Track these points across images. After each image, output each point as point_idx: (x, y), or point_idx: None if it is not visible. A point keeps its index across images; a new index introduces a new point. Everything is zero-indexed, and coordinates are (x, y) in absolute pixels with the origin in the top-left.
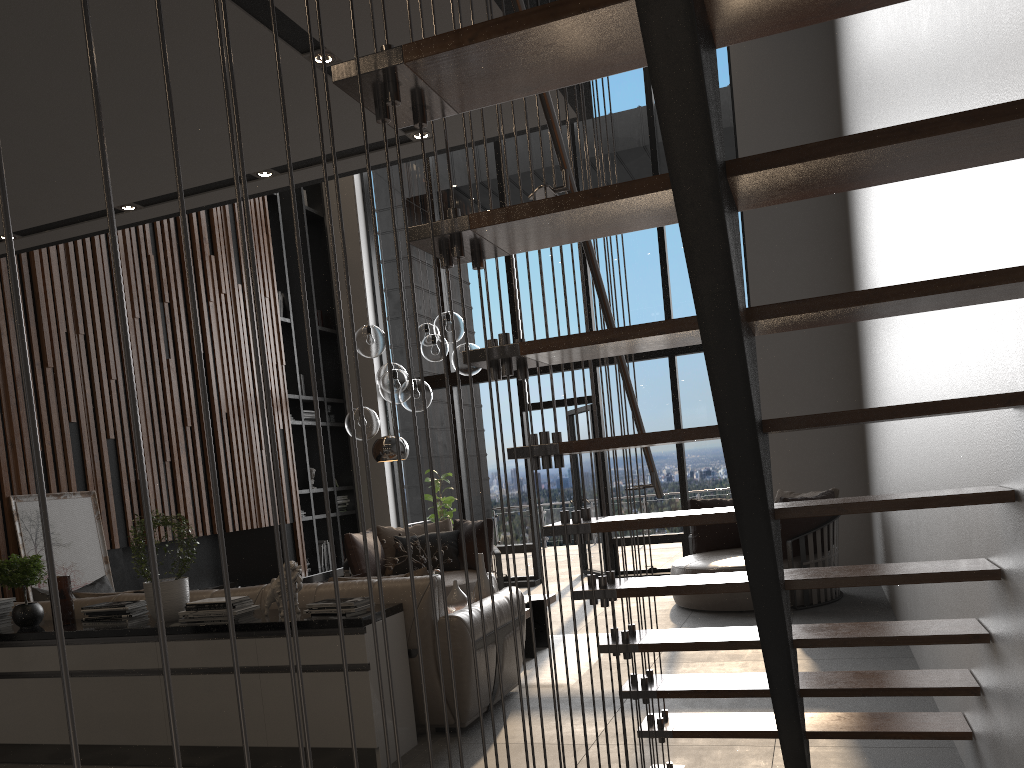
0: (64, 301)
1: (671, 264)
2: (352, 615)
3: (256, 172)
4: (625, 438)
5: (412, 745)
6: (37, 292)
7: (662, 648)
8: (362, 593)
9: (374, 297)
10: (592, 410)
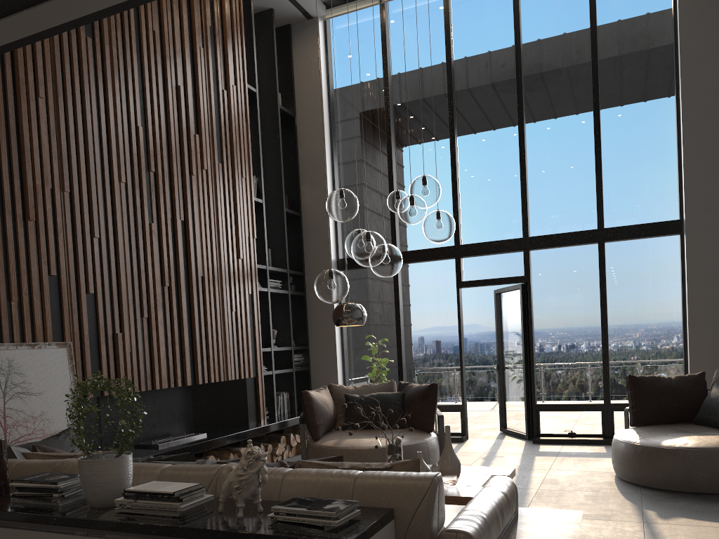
0: (51, 159)
1: (604, 159)
2: (333, 531)
3: None
4: None
5: None
6: (23, 146)
7: None
8: (340, 489)
9: (333, 186)
10: (522, 289)
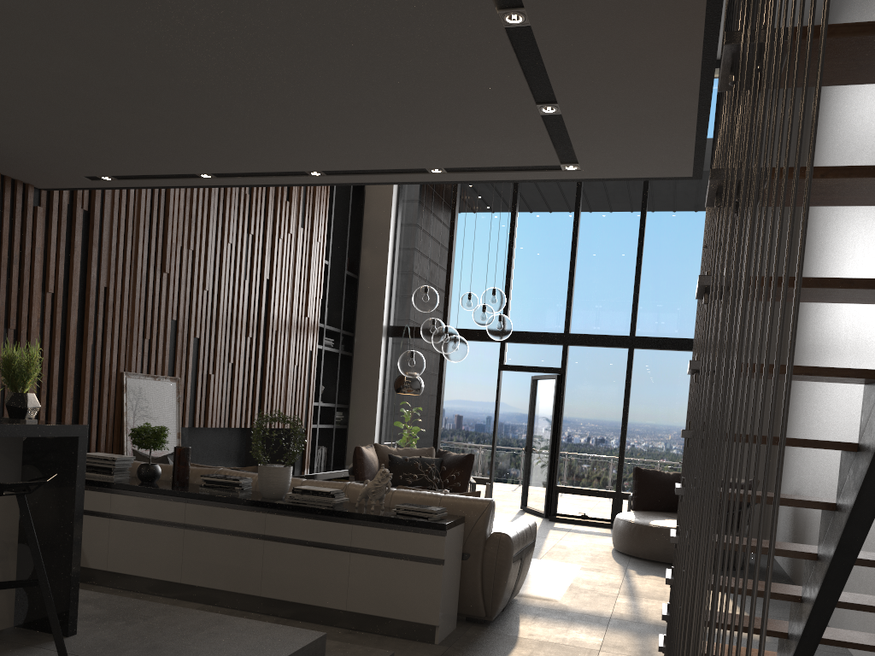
0: (183, 221)
1: (643, 275)
2: (434, 520)
3: (431, 168)
4: (776, 439)
5: (453, 628)
6: (168, 211)
7: None
8: (431, 503)
9: (393, 255)
10: (558, 379)
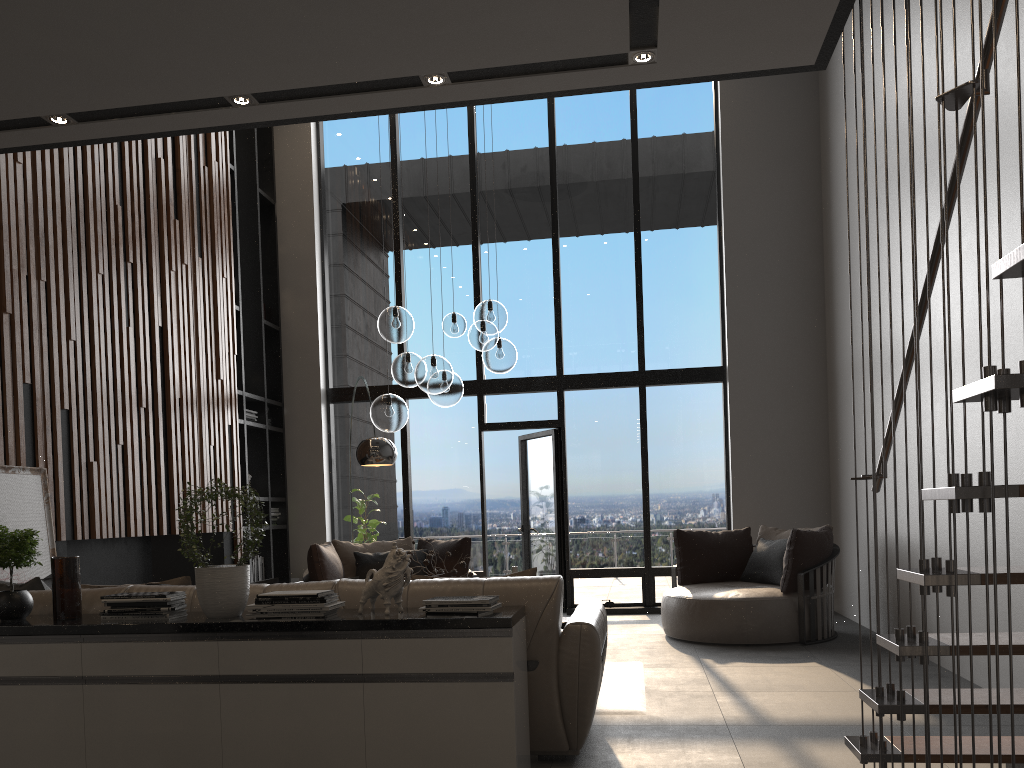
0: (27, 239)
1: (645, 294)
2: (489, 614)
3: (428, 75)
4: None
5: None
6: (0, 221)
7: (980, 651)
8: (471, 593)
9: (324, 296)
10: (555, 435)
